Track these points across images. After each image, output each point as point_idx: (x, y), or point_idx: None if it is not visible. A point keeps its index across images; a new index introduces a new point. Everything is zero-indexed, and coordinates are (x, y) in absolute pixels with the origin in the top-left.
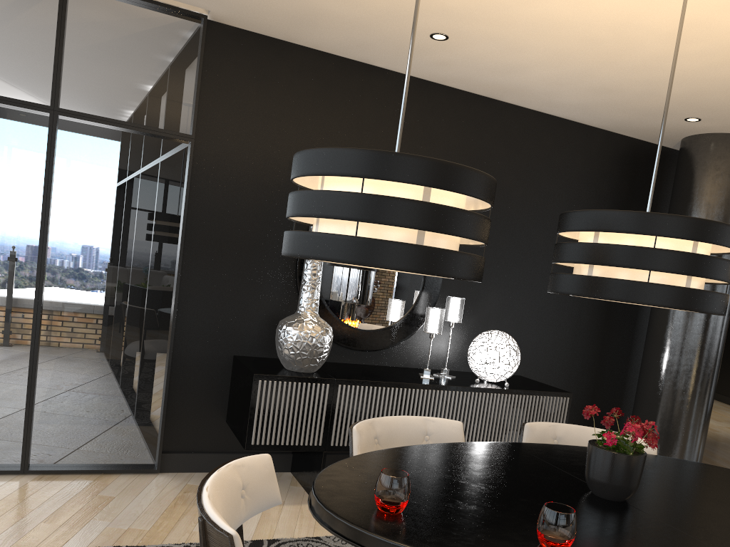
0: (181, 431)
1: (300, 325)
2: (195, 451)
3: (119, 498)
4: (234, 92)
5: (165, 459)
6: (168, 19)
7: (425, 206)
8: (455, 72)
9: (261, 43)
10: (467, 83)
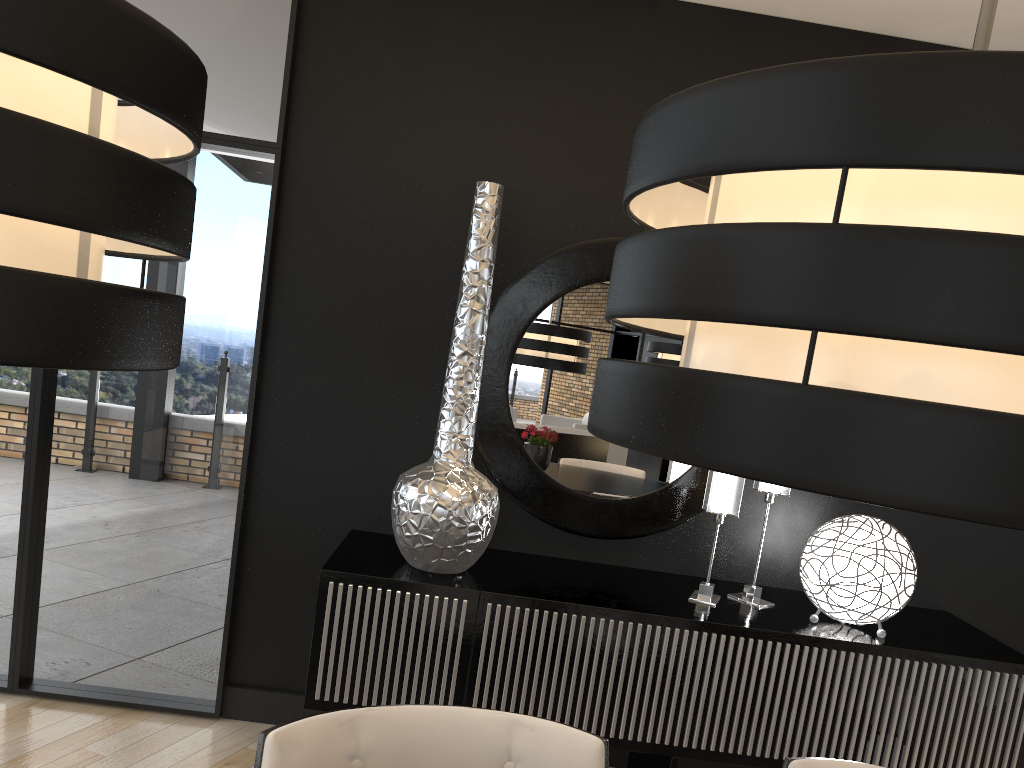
0: (261, 653)
1: (423, 482)
2: (284, 688)
3: (108, 761)
4: (356, 64)
5: (231, 697)
6: None
7: None
8: None
9: None
10: (823, 5)
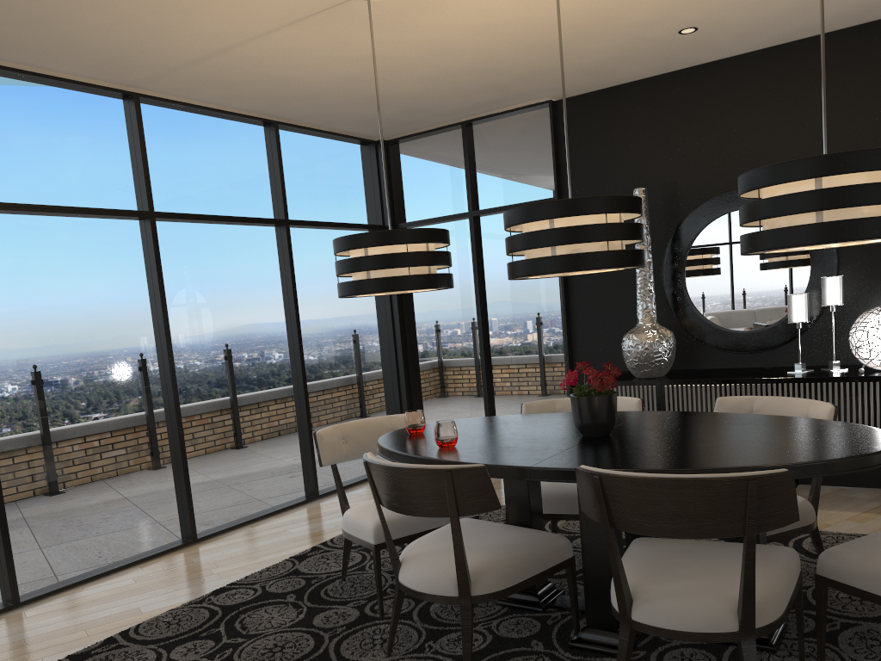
0: None
1: (629, 335)
2: None
3: None
4: (584, 149)
5: None
6: (528, 116)
7: (350, 260)
8: (774, 31)
9: (598, 97)
10: (812, 29)
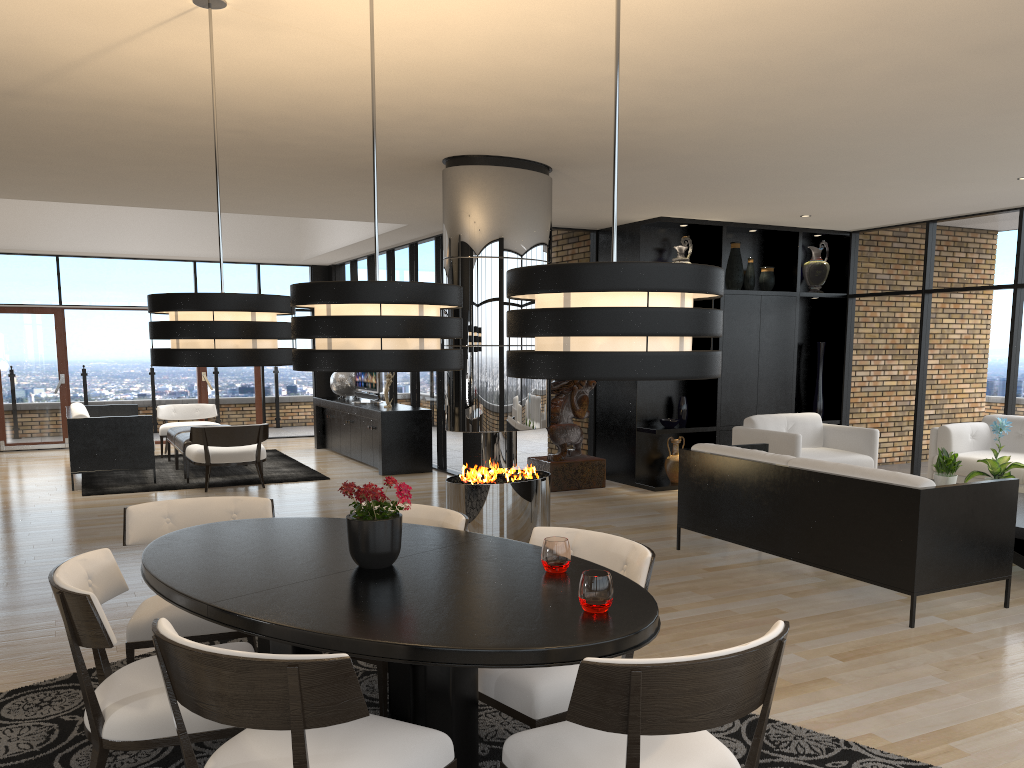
0: None
1: None
2: None
3: None
4: None
5: None
6: None
7: None
8: None
9: None
10: None
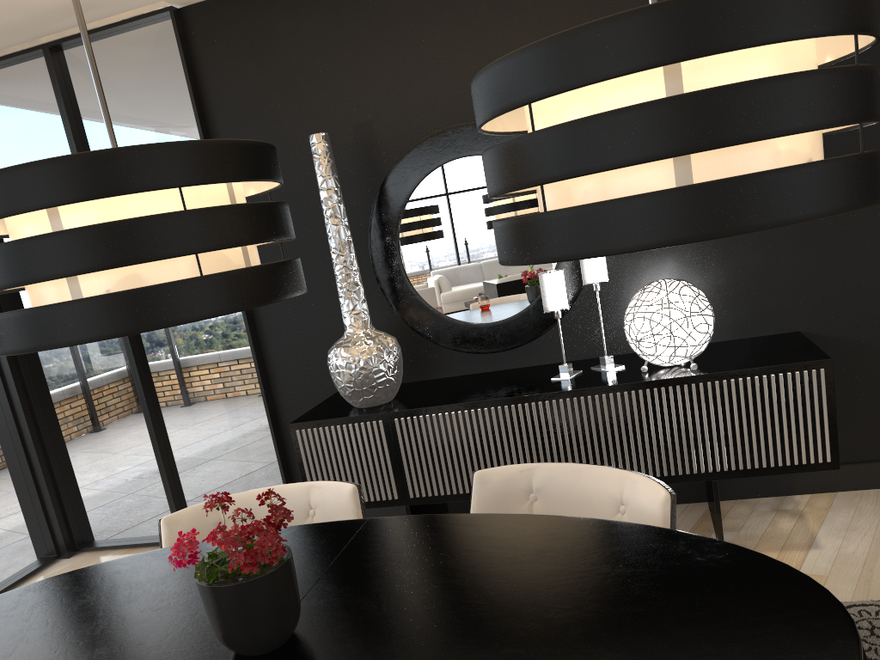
0: None
1: (336, 350)
2: None
3: None
4: (234, 80)
5: None
6: (144, 32)
7: None
8: None
9: (242, 1)
10: None
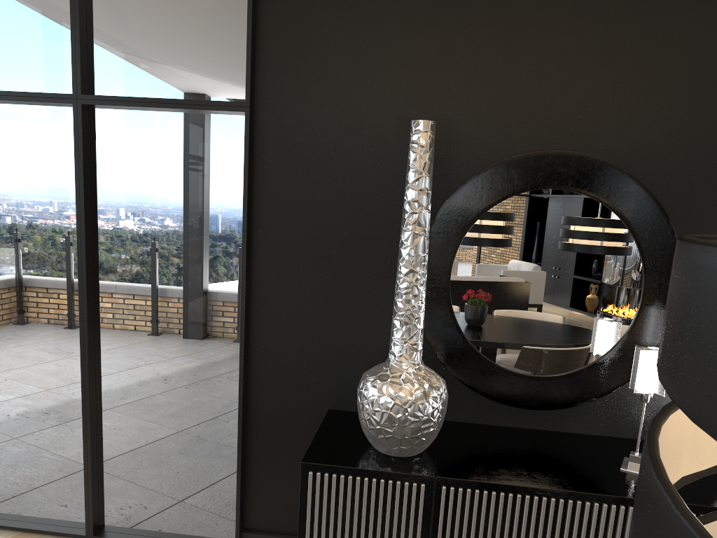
0: (266, 506)
1: (381, 384)
2: (286, 533)
3: None
4: (305, 27)
5: None
6: None
7: None
8: None
9: None
10: None
